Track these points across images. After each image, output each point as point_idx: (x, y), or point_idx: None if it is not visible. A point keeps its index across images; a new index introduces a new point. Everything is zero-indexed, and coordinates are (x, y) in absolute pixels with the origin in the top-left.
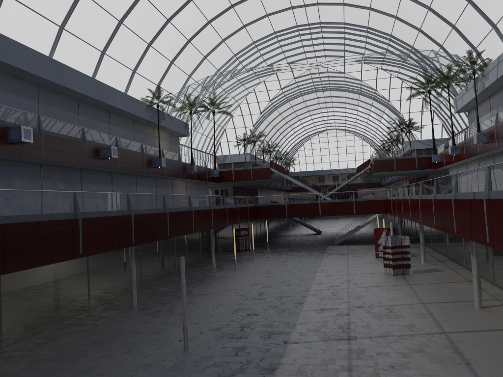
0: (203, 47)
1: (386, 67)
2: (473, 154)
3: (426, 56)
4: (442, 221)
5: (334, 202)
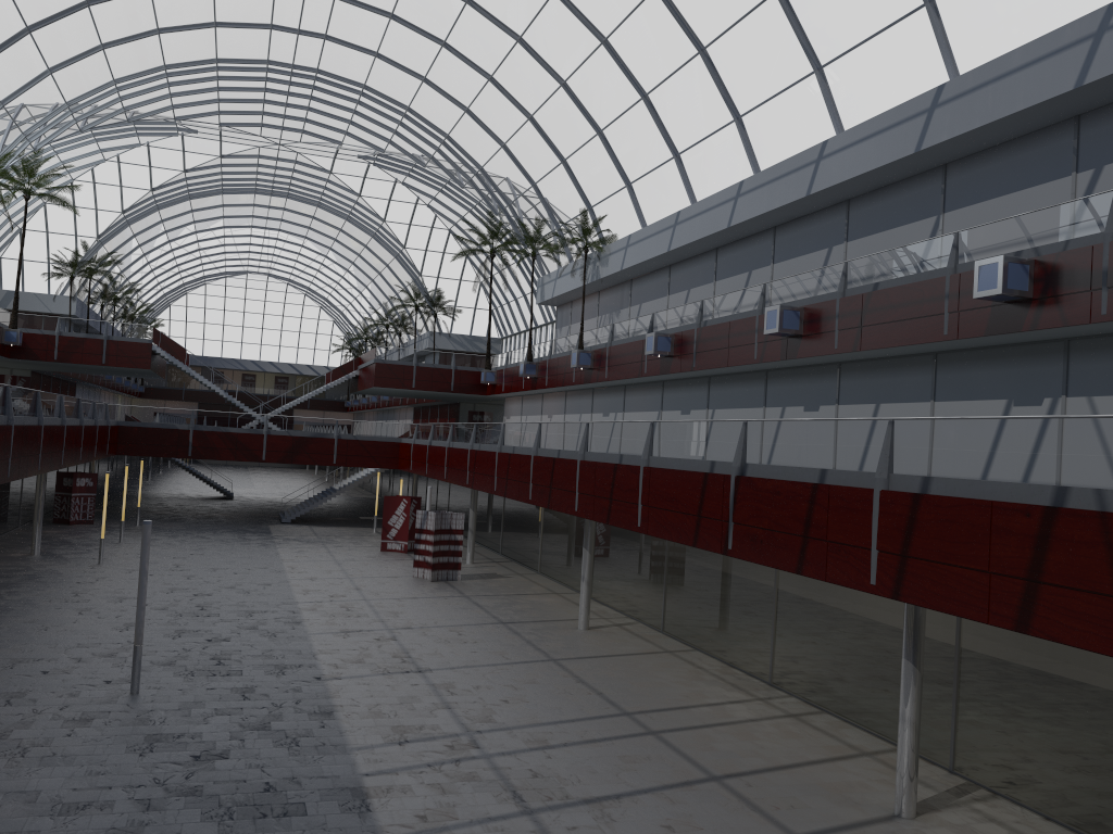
0: (54, 50)
1: (414, 183)
2: (563, 383)
3: (503, 192)
4: (549, 492)
5: (297, 437)
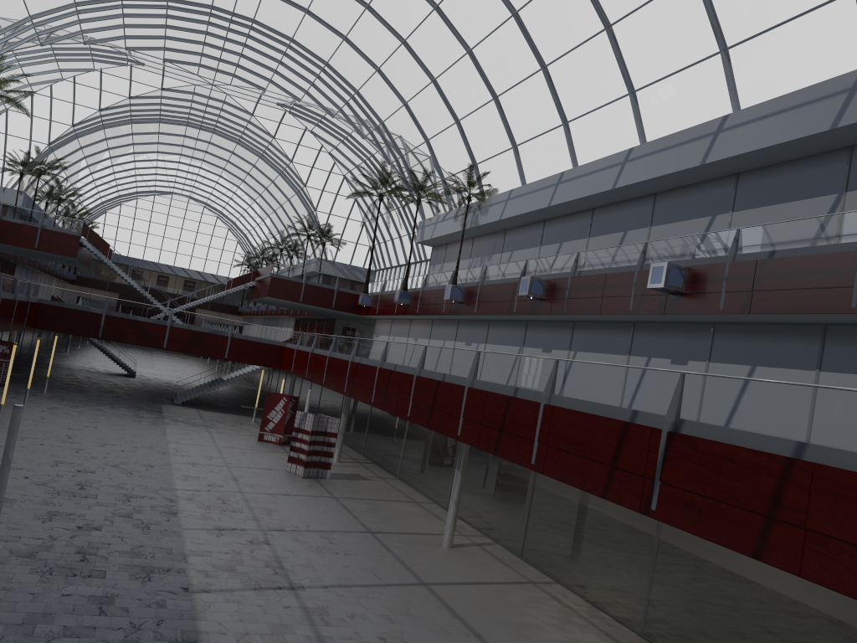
0: None
1: (321, 133)
2: (433, 312)
3: (398, 145)
4: (430, 412)
5: (196, 331)
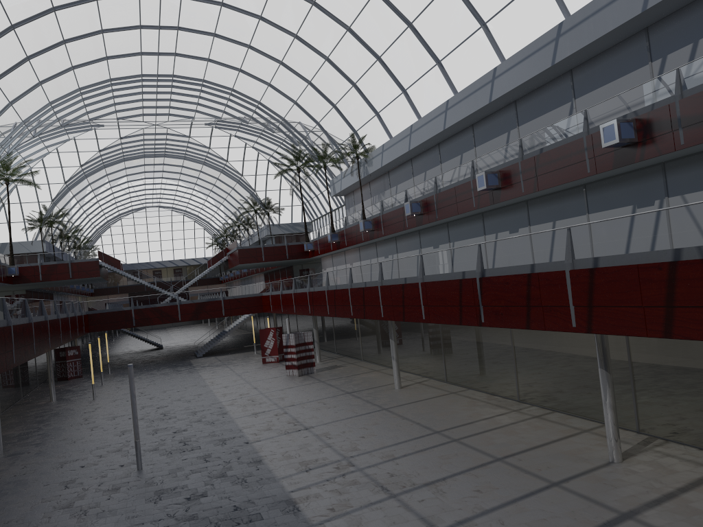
0: (12, 90)
1: (242, 135)
2: (357, 242)
3: (299, 131)
4: (363, 308)
5: (198, 303)
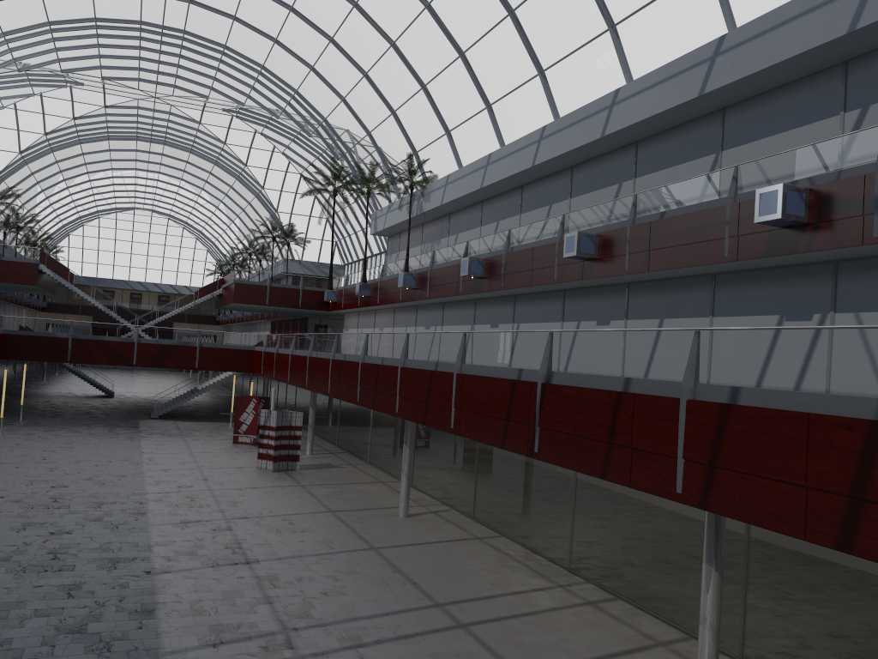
0: None
1: (271, 134)
2: (392, 301)
3: (343, 140)
4: (374, 395)
5: (164, 345)
